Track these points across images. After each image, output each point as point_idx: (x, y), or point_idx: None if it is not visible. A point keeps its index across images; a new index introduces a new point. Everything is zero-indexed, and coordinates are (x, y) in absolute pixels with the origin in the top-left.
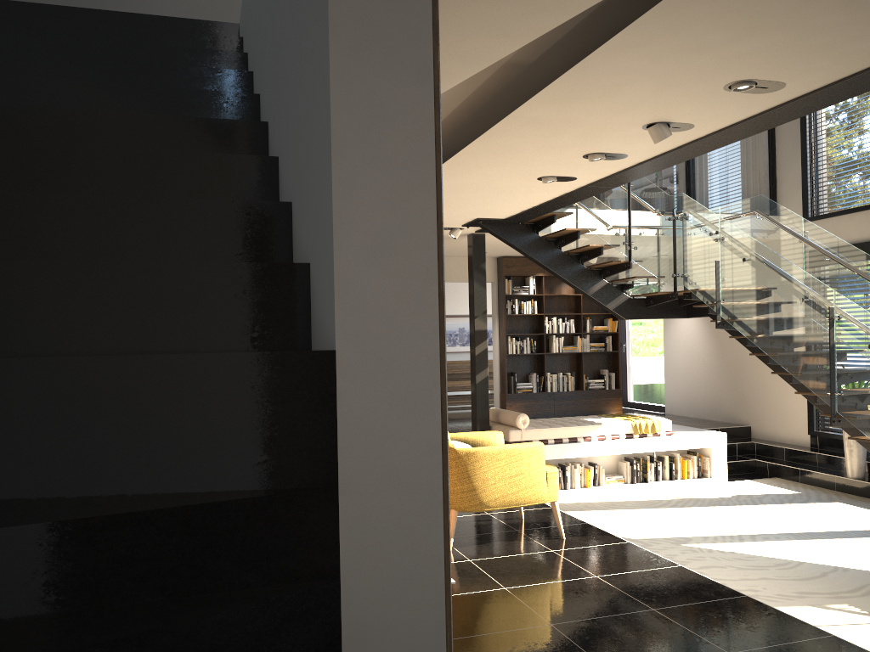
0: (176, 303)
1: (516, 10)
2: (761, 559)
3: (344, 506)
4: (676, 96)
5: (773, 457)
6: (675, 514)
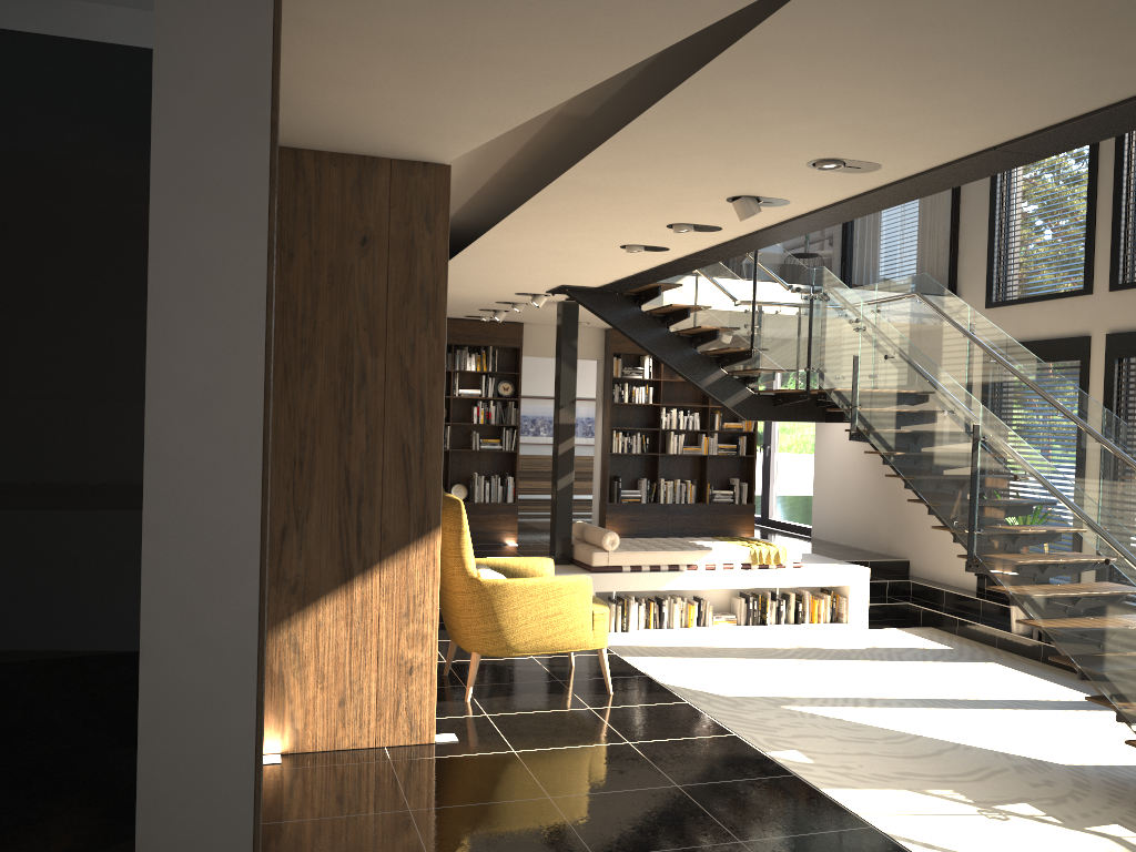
0: (5, 442)
1: (521, 77)
2: (871, 729)
3: (145, 671)
4: (753, 170)
5: (931, 601)
6: (787, 668)
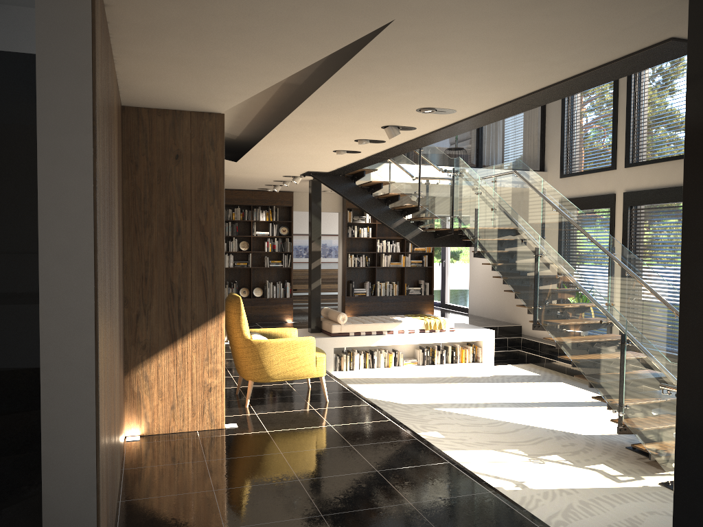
0: None
1: (248, 74)
2: (481, 419)
3: (43, 376)
4: (389, 113)
5: (532, 348)
6: (442, 388)
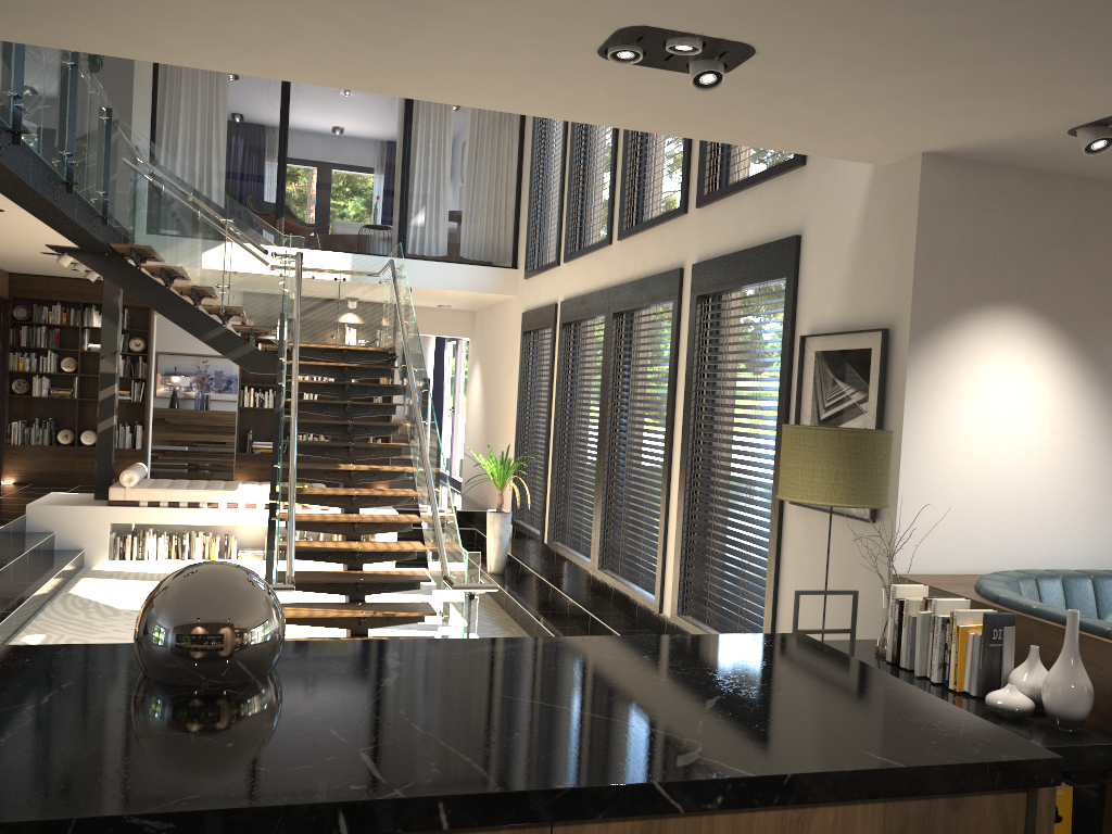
0: None
1: None
2: None
3: None
4: None
5: (481, 547)
6: None
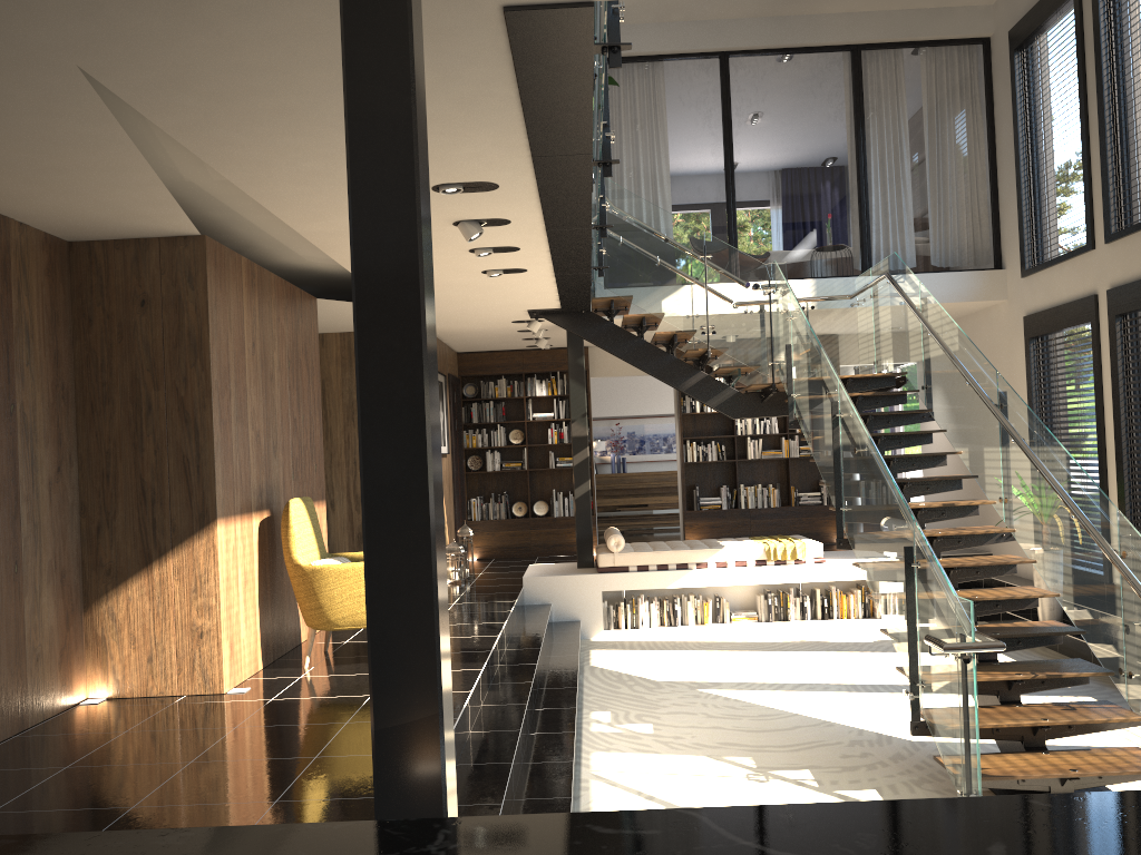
0: None
1: (99, 174)
2: (756, 708)
3: None
4: None
5: None
6: (758, 658)
